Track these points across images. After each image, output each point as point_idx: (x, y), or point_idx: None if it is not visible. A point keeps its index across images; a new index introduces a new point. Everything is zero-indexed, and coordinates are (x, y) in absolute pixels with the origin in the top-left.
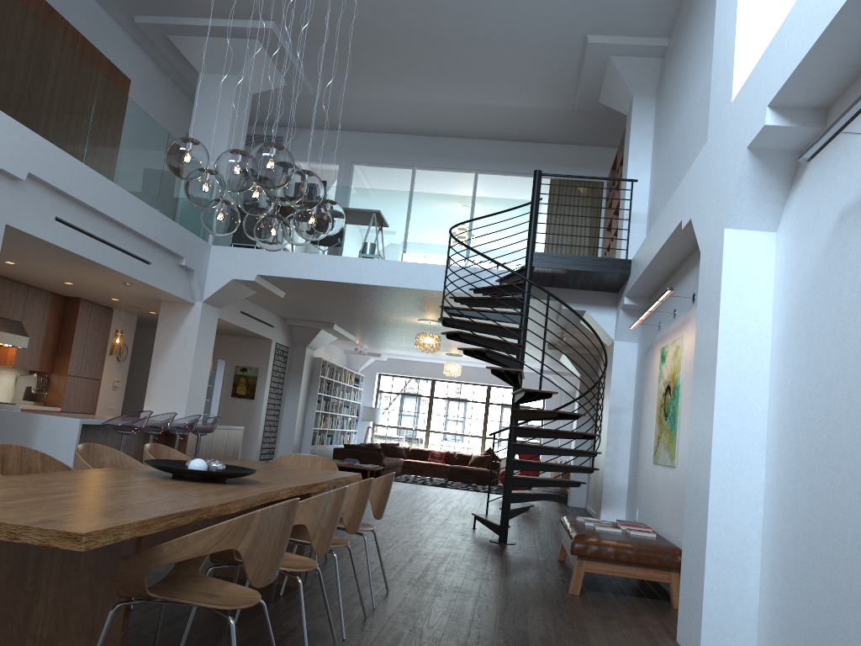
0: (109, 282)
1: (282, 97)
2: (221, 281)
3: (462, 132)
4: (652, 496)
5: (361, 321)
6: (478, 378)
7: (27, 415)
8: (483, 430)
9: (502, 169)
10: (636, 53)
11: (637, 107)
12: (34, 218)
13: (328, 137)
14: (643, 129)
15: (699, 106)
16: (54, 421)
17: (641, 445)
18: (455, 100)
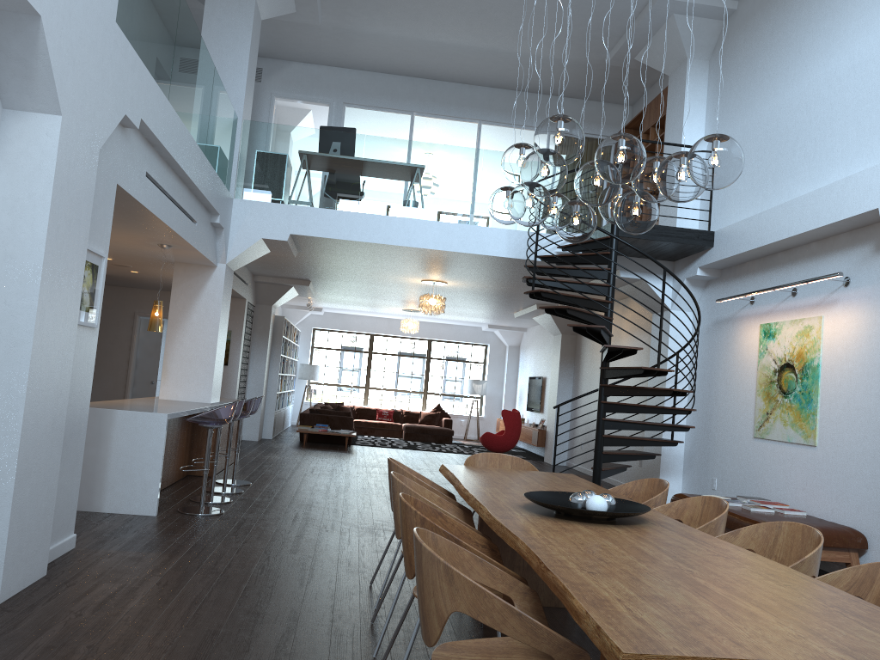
0: (139, 243)
1: (278, 24)
2: (247, 240)
3: (469, 78)
4: (756, 469)
5: (349, 280)
6: (420, 332)
7: (96, 412)
8: (425, 385)
9: (507, 121)
10: (701, 13)
11: (691, 69)
12: (134, 174)
13: (315, 73)
14: (697, 93)
15: (838, 84)
16: (133, 418)
17: (716, 416)
18: (479, 44)
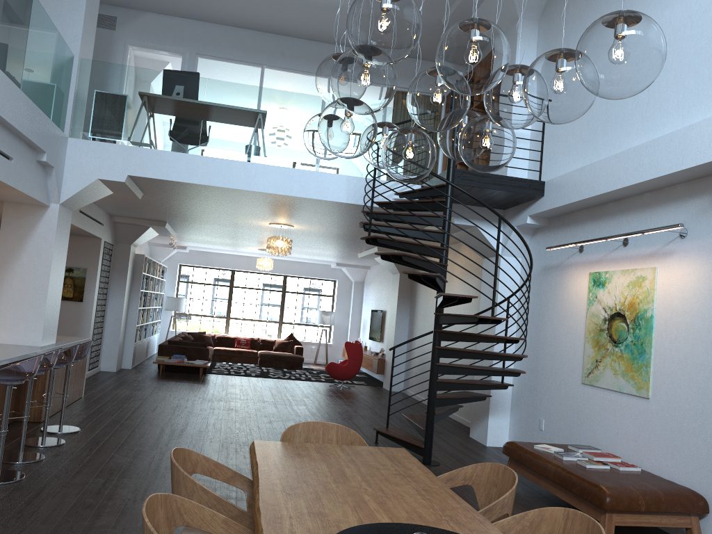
0: None
1: None
2: (83, 181)
3: (316, 35)
4: (585, 415)
5: (202, 222)
6: (276, 269)
7: None
8: (280, 316)
9: None
10: None
11: (522, 29)
12: None
13: (169, 24)
14: (527, 51)
15: (673, 34)
16: None
17: (544, 359)
18: None
